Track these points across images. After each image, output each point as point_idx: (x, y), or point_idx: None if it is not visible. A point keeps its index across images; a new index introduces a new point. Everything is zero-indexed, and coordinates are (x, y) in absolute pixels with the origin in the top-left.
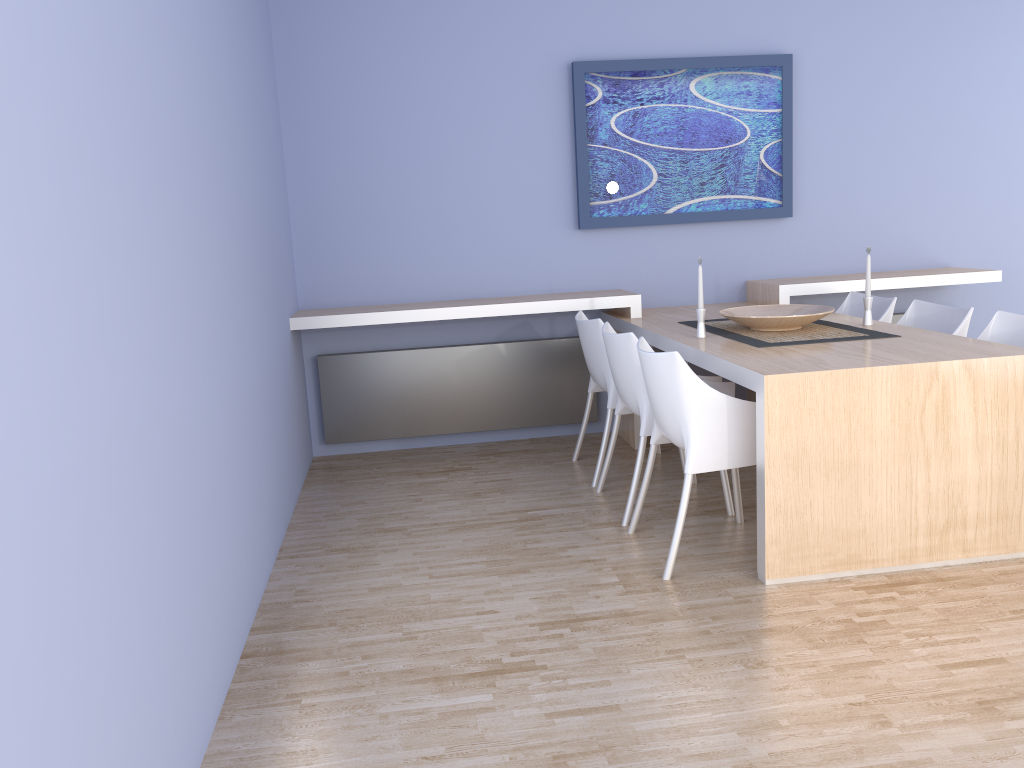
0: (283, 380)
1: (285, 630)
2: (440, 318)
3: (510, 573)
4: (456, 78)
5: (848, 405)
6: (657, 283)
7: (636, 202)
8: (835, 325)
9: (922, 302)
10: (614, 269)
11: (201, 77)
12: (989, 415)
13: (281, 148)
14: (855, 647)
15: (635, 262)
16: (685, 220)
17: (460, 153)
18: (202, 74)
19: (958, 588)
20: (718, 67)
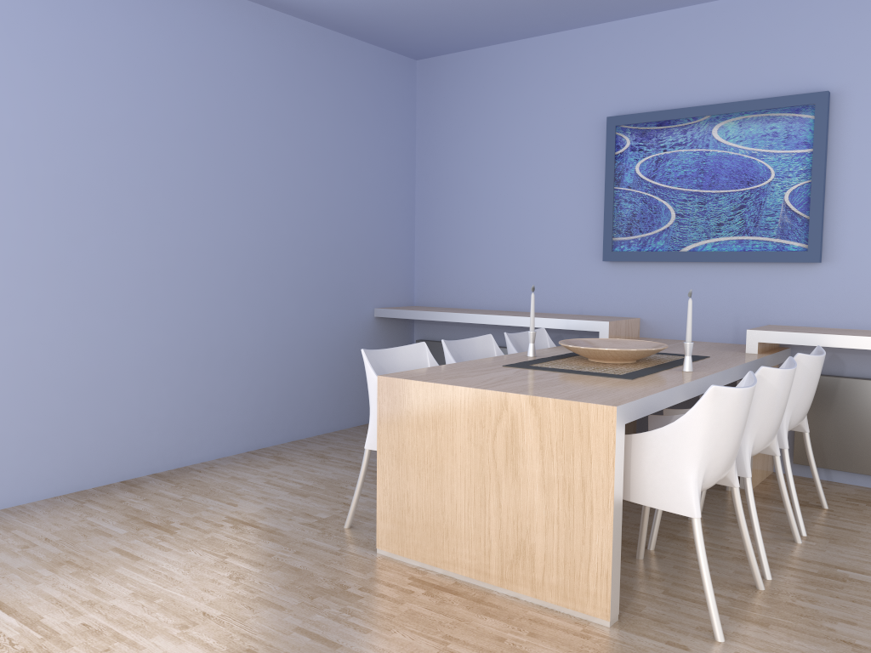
0: (331, 346)
1: (160, 478)
2: (459, 321)
3: (297, 494)
4: (524, 136)
5: (435, 415)
6: (675, 316)
7: (653, 239)
8: (660, 366)
9: (791, 360)
10: (636, 299)
11: (184, 154)
12: (555, 457)
13: (409, 192)
14: (299, 597)
15: (656, 295)
16: (699, 258)
17: (522, 195)
18: (187, 152)
19: (469, 609)
20: (742, 111)
